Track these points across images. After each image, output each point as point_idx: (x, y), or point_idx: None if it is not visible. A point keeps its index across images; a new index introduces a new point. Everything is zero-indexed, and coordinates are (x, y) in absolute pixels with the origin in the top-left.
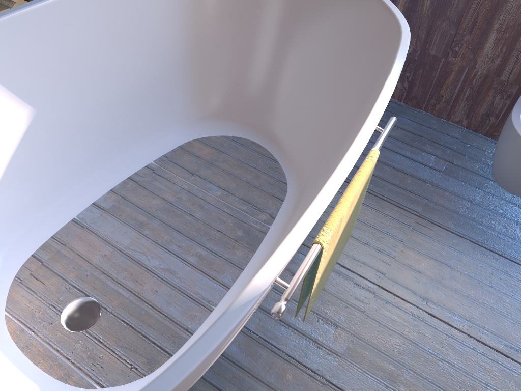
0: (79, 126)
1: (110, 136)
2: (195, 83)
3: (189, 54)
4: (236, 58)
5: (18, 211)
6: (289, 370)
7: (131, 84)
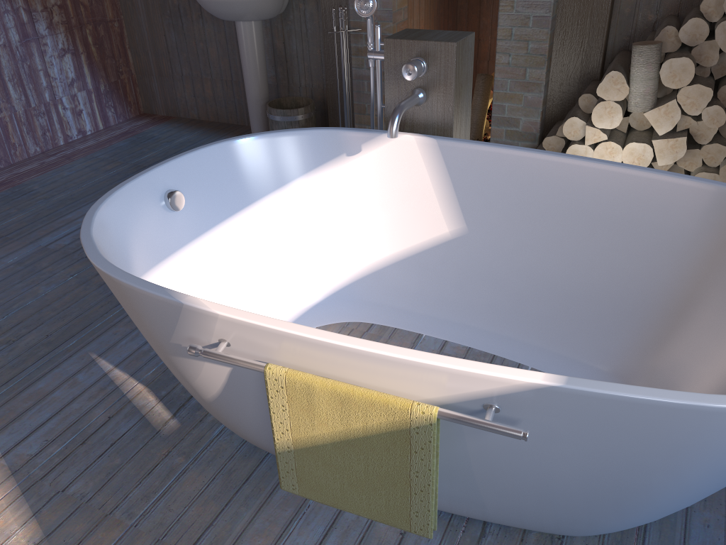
0: (495, 274)
1: (517, 308)
2: (656, 341)
3: (672, 303)
4: (724, 353)
5: (399, 290)
6: (268, 541)
7: (574, 280)
